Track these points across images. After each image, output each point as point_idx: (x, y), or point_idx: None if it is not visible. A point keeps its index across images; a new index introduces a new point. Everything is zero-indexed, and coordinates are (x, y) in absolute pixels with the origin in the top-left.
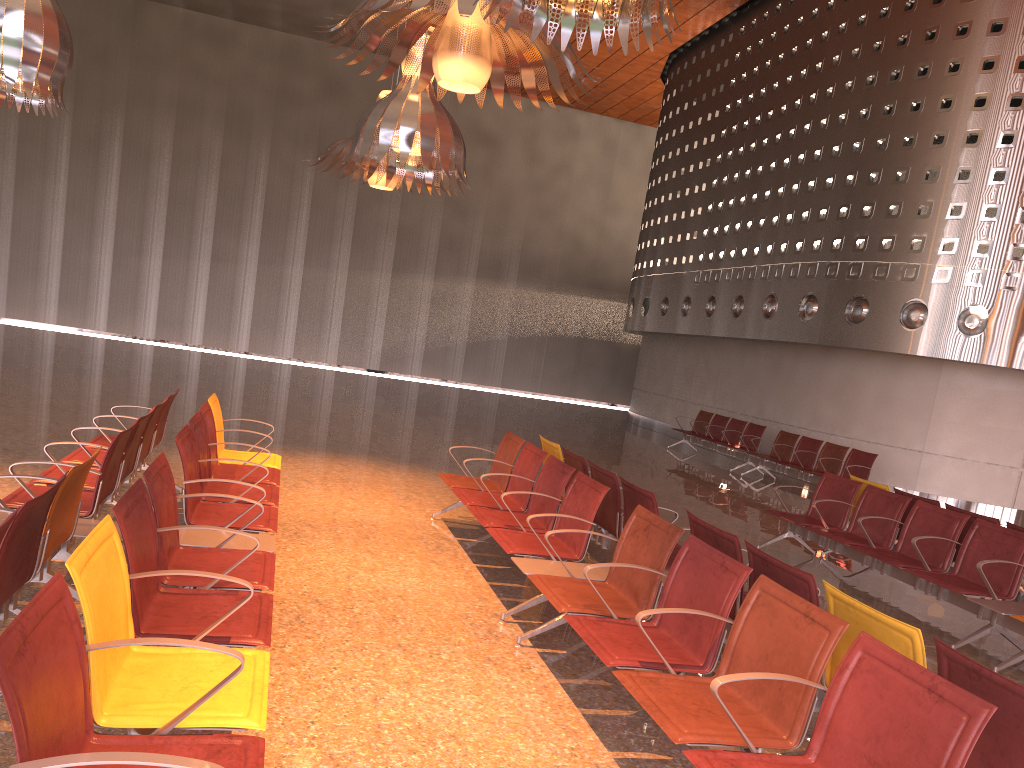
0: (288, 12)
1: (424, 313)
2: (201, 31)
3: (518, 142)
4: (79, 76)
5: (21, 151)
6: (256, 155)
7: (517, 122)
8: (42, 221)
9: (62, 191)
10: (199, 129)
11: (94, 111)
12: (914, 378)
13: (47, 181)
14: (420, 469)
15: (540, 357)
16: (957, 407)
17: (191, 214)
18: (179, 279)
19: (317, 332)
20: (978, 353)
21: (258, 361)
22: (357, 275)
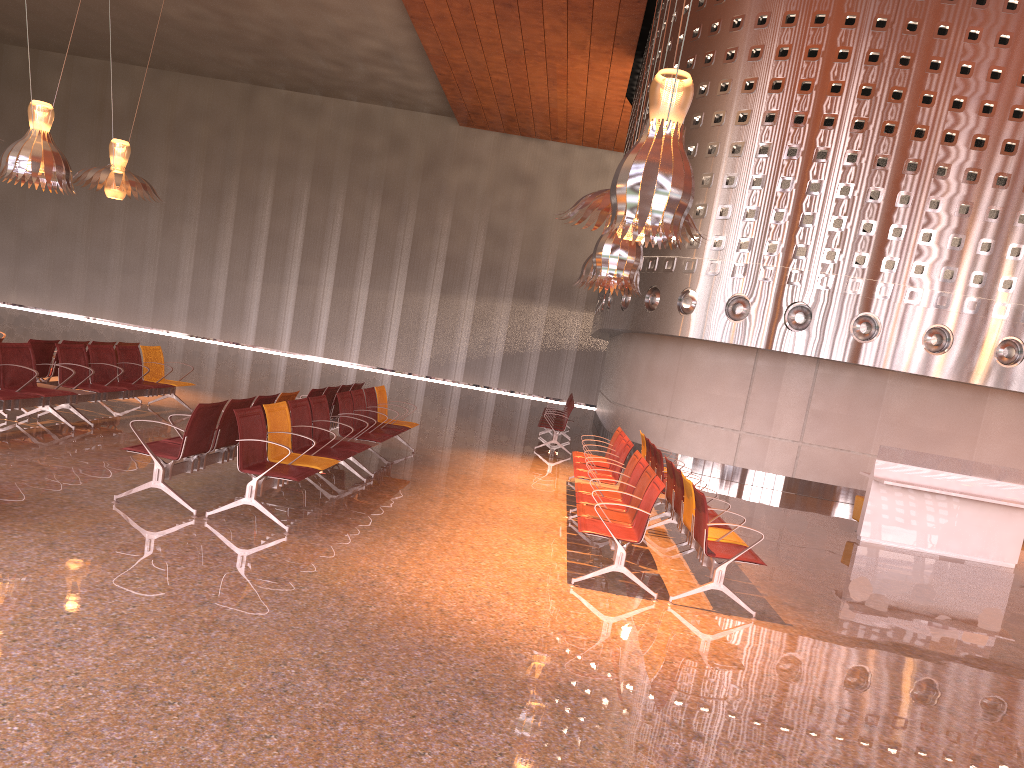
0: (350, 87)
1: (467, 328)
2: (297, 106)
3: (552, 181)
4: (210, 146)
5: (168, 203)
6: (335, 200)
7: (551, 163)
8: (179, 255)
9: (194, 232)
10: (293, 181)
11: (219, 171)
12: (666, 354)
13: (184, 225)
14: (194, 392)
15: (569, 368)
16: (692, 377)
17: (284, 248)
18: (273, 299)
19: (378, 342)
20: (690, 329)
21: (315, 362)
22: (411, 296)
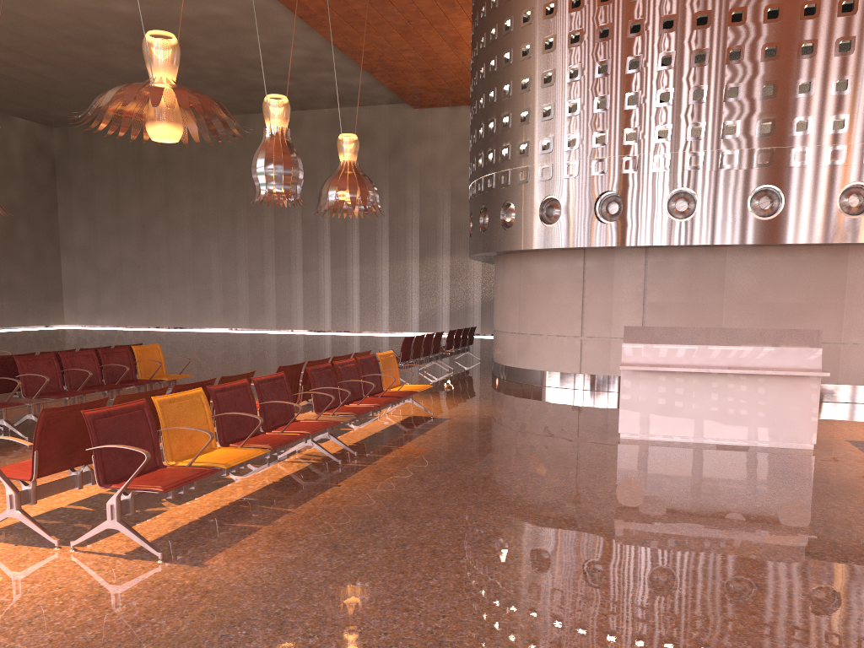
0: (312, 96)
1: (446, 284)
2: None
3: None
4: (221, 172)
5: (197, 225)
6: None
7: None
8: (211, 265)
9: (219, 244)
10: None
11: (230, 191)
12: (510, 272)
13: (211, 240)
14: None
15: None
16: (531, 290)
17: (288, 243)
18: (286, 287)
19: (373, 310)
20: (513, 241)
21: (316, 335)
22: (395, 265)
